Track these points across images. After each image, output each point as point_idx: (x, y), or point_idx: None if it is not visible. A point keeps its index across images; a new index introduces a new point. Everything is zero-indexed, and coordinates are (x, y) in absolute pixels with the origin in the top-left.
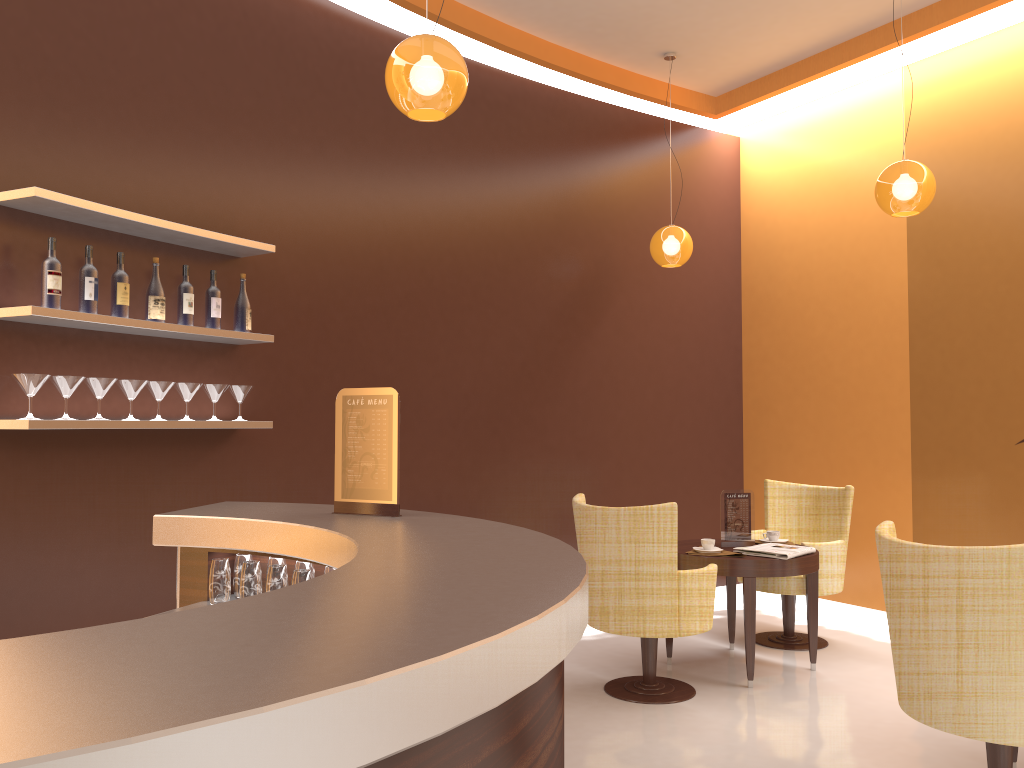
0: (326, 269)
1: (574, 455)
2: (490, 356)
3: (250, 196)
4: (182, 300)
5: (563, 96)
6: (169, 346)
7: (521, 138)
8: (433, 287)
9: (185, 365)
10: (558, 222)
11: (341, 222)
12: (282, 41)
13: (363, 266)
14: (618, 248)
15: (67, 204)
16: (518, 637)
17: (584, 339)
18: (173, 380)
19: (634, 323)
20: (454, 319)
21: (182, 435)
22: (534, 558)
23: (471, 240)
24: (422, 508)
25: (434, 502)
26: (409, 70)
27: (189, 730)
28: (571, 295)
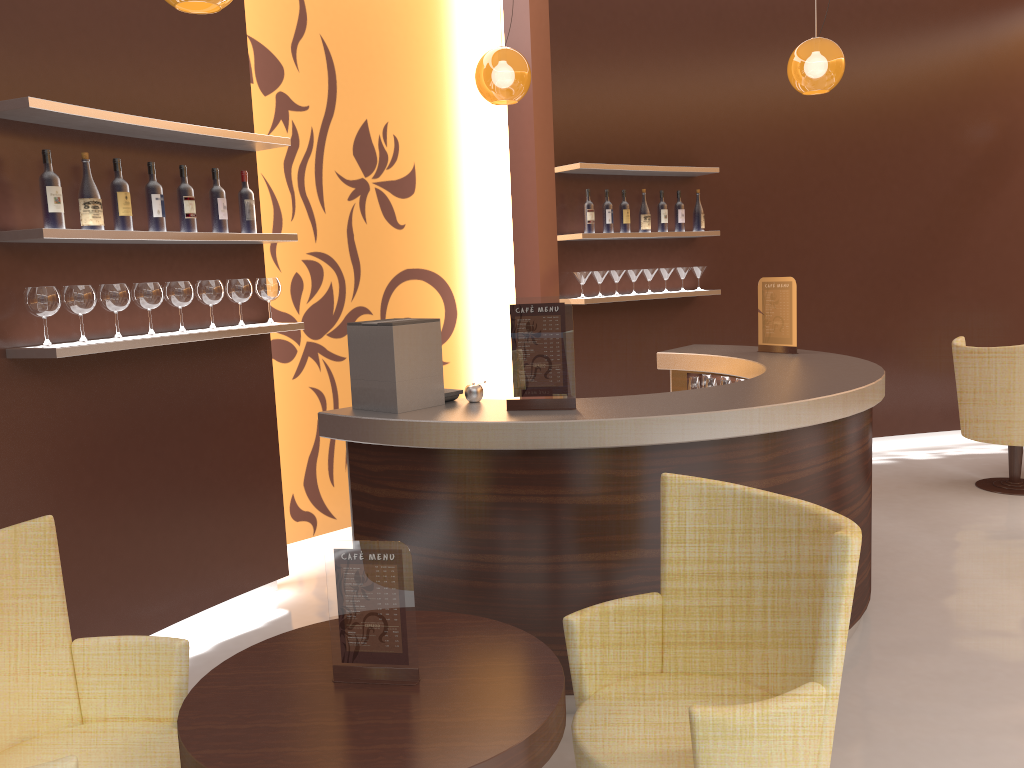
0: (756, 174)
1: (975, 303)
2: (894, 225)
3: (700, 131)
4: (660, 214)
5: None
6: (652, 244)
7: (927, 30)
8: (843, 174)
9: (662, 255)
10: (963, 99)
11: (767, 136)
12: (719, 8)
13: (785, 167)
14: None
15: (595, 169)
16: (819, 401)
17: (988, 201)
18: (656, 266)
19: None
20: (862, 198)
21: (662, 301)
22: (855, 375)
23: (877, 130)
24: (834, 347)
25: (844, 343)
26: (801, 69)
27: (699, 414)
28: (975, 163)
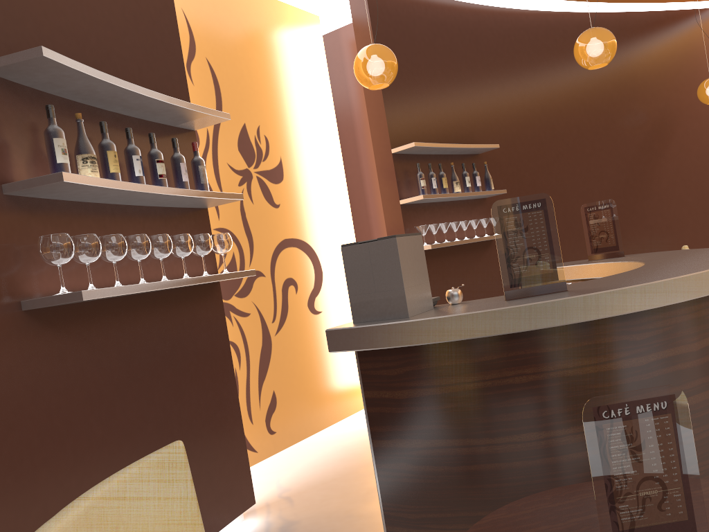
0: (516, 150)
1: (665, 229)
2: (606, 180)
3: (477, 121)
4: (465, 180)
5: (624, 16)
6: (460, 204)
7: None
8: (569, 147)
9: (467, 212)
10: (633, 92)
11: (518, 123)
12: (476, 36)
13: (533, 144)
14: (672, 99)
15: (424, 146)
16: None
17: (660, 159)
18: (464, 220)
19: (690, 142)
20: (583, 163)
21: (472, 246)
22: None
23: (585, 116)
24: None
25: None
26: (589, 48)
27: (689, 275)
28: (648, 134)
